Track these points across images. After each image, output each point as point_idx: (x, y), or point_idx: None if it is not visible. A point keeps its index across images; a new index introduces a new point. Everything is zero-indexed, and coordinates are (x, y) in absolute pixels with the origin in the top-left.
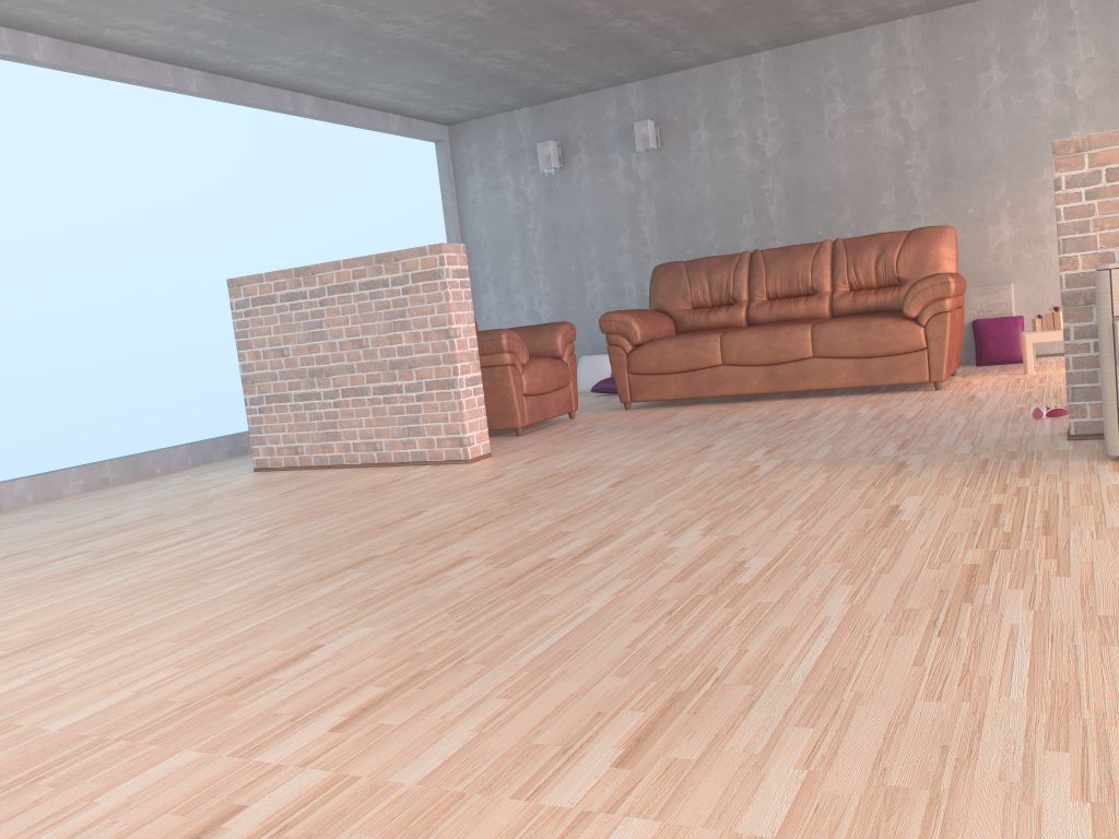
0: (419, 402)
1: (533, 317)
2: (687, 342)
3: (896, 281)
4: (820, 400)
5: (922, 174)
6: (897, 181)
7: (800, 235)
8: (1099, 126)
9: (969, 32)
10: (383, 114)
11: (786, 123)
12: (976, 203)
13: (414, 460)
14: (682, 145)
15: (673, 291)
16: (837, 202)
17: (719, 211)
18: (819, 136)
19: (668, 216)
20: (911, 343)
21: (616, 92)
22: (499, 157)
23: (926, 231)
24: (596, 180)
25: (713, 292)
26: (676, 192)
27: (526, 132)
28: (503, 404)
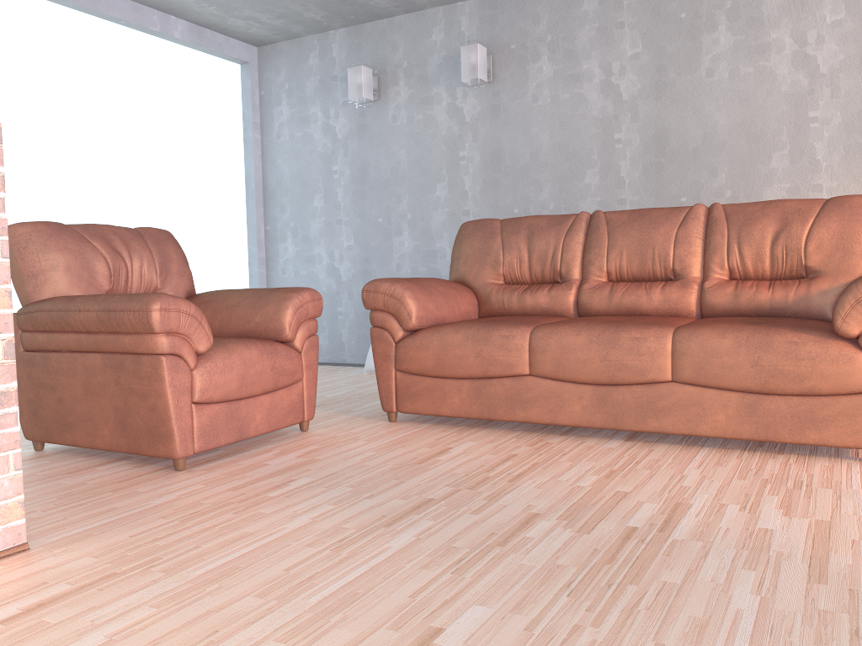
0: None
1: (332, 274)
2: (481, 335)
3: (803, 271)
4: (679, 455)
5: (831, 130)
6: (794, 139)
7: (657, 201)
8: None
9: None
10: (161, 14)
11: (651, 57)
12: None
13: None
14: (518, 80)
15: (481, 257)
16: (710, 162)
17: (557, 163)
18: (692, 74)
19: (494, 166)
20: (846, 380)
21: (446, 12)
22: (310, 86)
23: (854, 200)
24: (414, 118)
25: (533, 263)
26: (507, 137)
27: (340, 57)
28: (154, 418)
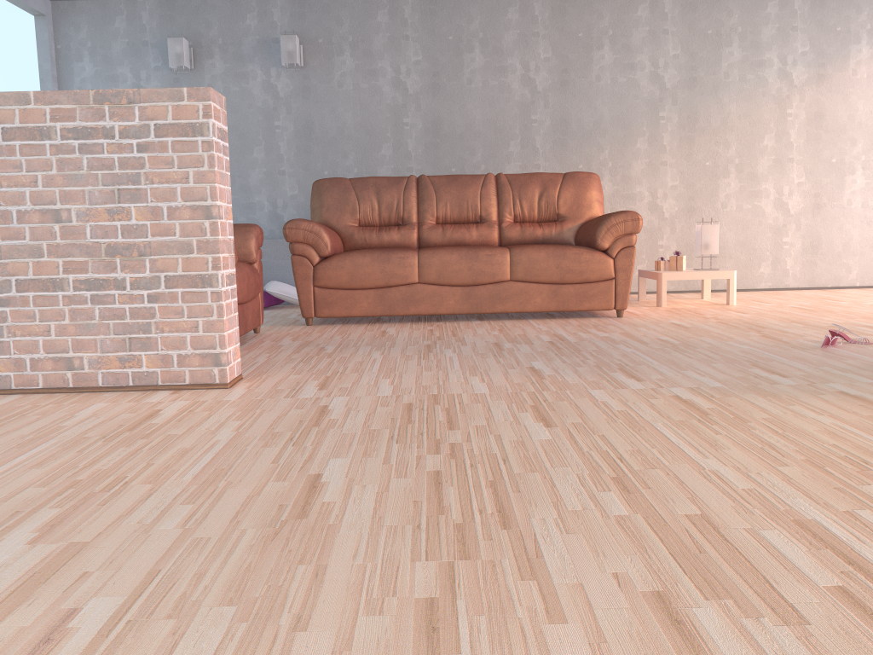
0: (152, 304)
1: None
2: (384, 257)
3: (556, 217)
4: (520, 322)
5: (544, 129)
6: (523, 133)
7: (435, 170)
8: (680, 110)
9: (589, 14)
10: None
11: (429, 64)
12: (585, 161)
13: (138, 383)
14: (326, 68)
15: (341, 206)
16: (471, 144)
17: (359, 137)
18: (458, 81)
19: (307, 136)
20: (603, 273)
21: (259, 2)
22: (117, 47)
23: (579, 175)
24: (230, 89)
25: (382, 211)
26: (317, 113)
27: (151, 25)
28: None
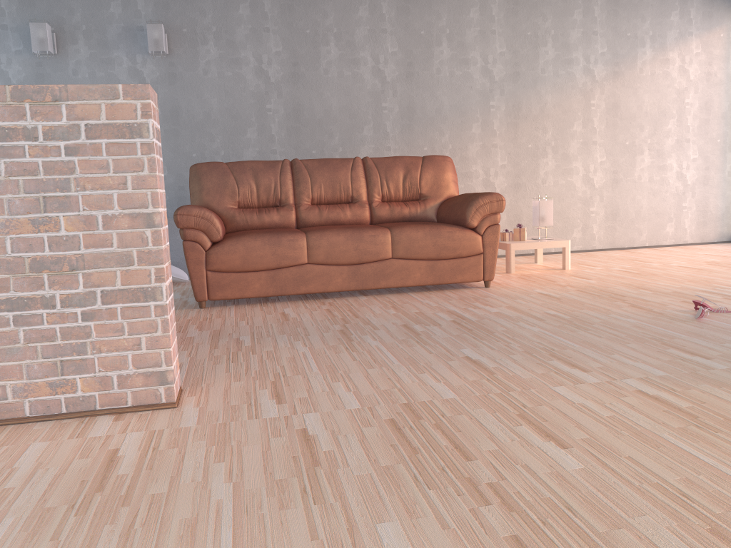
0: (87, 322)
1: None
2: (275, 240)
3: (418, 196)
4: (404, 297)
5: (394, 115)
6: (375, 118)
7: (297, 152)
8: (507, 100)
9: (429, 14)
10: None
11: (288, 55)
12: (429, 143)
13: (72, 410)
14: (191, 56)
15: (220, 189)
16: (329, 128)
17: (225, 122)
18: (316, 71)
19: (174, 120)
20: (474, 248)
21: None
22: None
23: (436, 158)
24: (96, 74)
25: (261, 193)
26: (184, 99)
27: (10, 9)
28: None
